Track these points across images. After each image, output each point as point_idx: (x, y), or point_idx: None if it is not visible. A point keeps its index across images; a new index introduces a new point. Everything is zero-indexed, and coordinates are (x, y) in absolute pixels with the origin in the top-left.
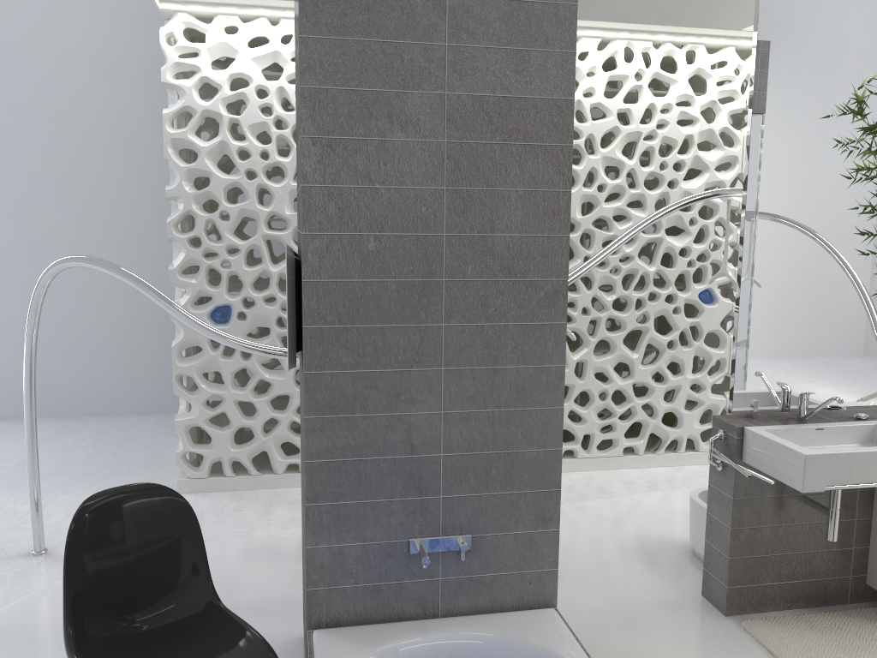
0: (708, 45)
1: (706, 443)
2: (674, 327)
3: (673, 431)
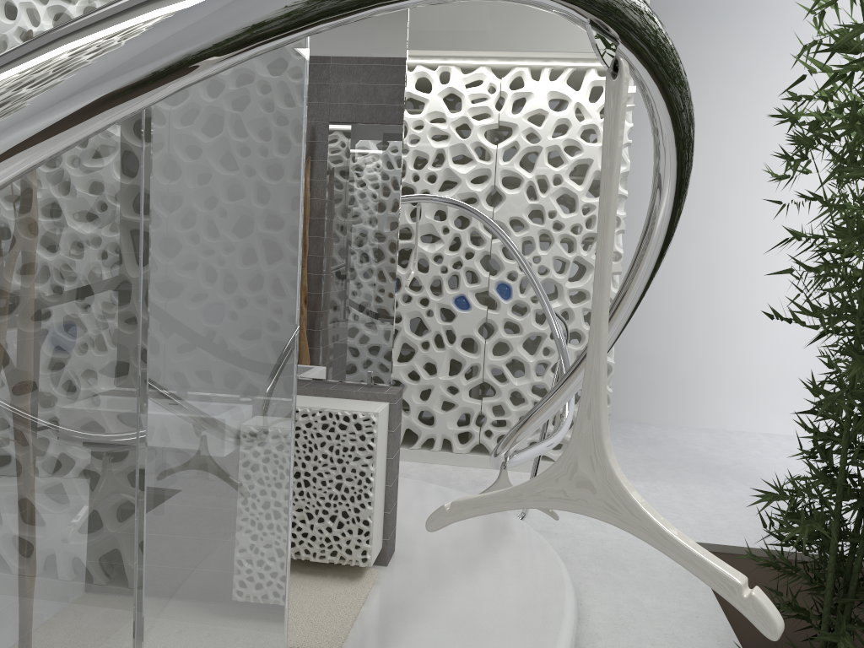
0: (463, 66)
1: (463, 445)
2: (429, 329)
3: (426, 429)
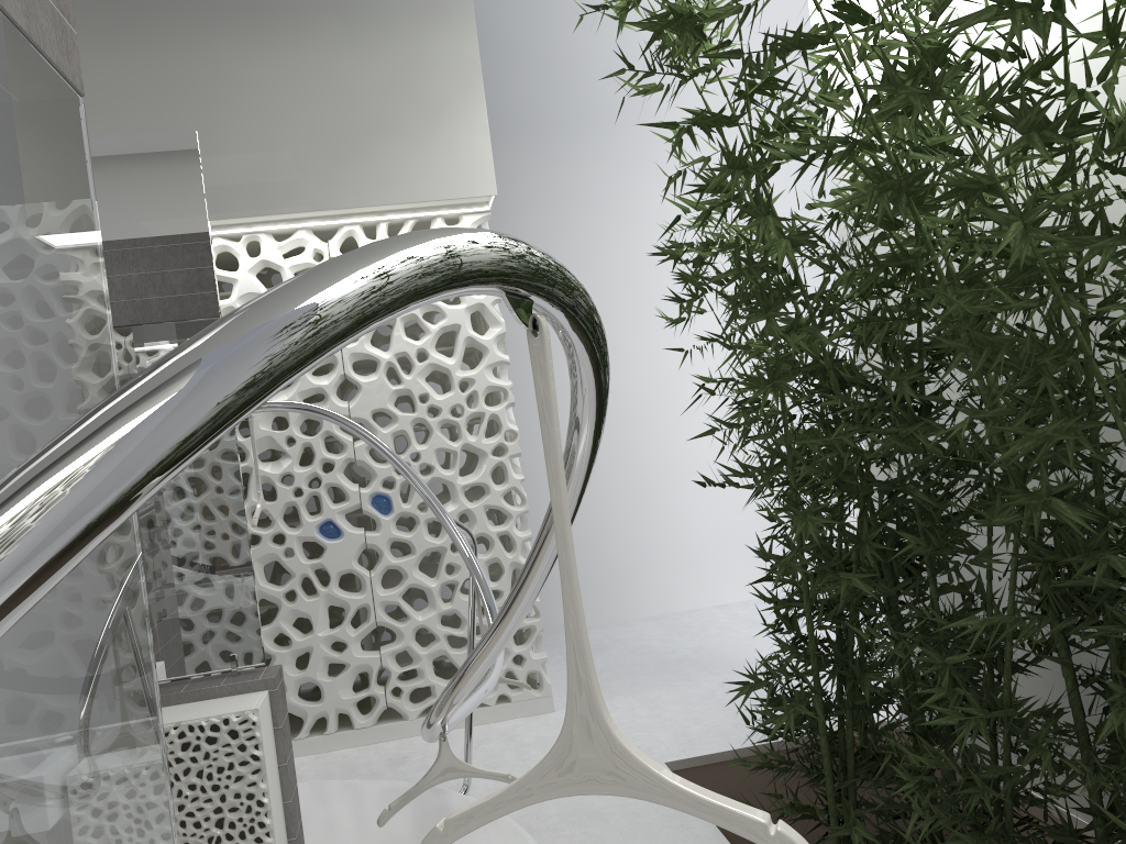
0: (276, 232)
1: (367, 716)
2: (292, 574)
3: (312, 707)
